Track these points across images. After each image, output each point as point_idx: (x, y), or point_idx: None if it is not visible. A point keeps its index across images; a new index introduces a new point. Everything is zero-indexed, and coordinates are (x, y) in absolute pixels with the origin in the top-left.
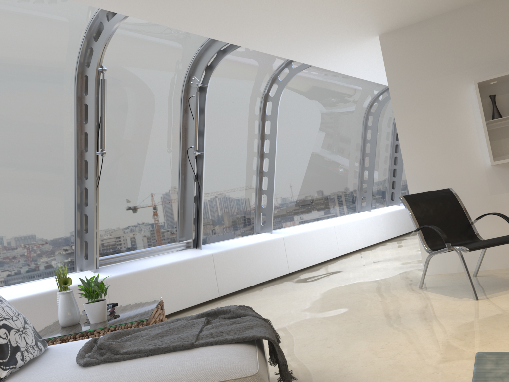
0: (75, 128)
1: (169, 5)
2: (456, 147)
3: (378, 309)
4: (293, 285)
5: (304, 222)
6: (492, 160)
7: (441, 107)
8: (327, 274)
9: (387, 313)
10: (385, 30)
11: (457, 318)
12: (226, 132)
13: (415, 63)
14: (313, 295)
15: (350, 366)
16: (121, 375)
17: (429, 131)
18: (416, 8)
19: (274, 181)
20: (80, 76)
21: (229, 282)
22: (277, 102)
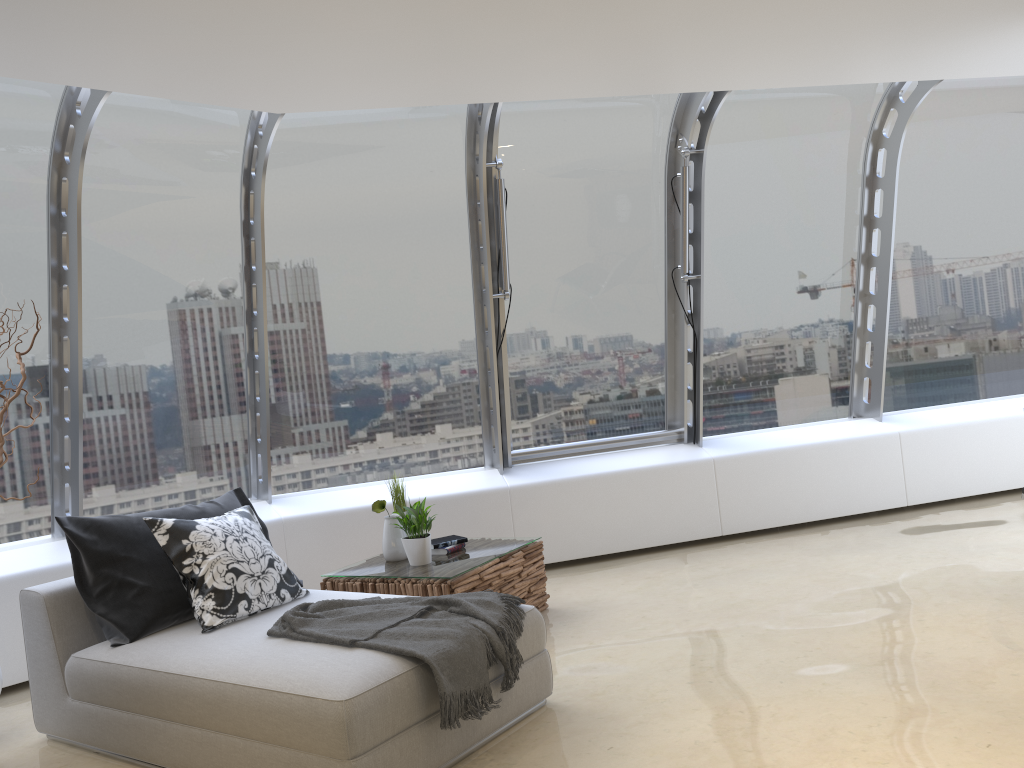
0: (471, 256)
1: (530, 80)
2: None
3: (882, 636)
4: (871, 538)
5: (999, 395)
6: None
7: None
8: (971, 526)
9: (877, 650)
10: None
11: (953, 698)
12: (773, 224)
13: None
14: (858, 571)
15: (653, 724)
16: (266, 659)
17: None
18: None
19: (887, 316)
20: (472, 176)
21: (748, 511)
22: (895, 149)
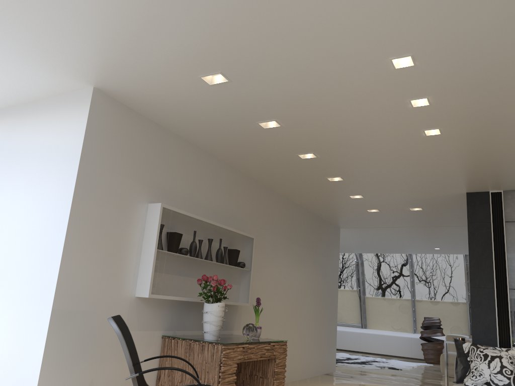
0: None
1: None
2: (116, 264)
3: None
4: None
5: None
6: (151, 292)
7: (119, 211)
8: None
9: None
10: (111, 90)
11: None
12: None
13: (115, 148)
14: None
15: None
16: None
17: (100, 233)
18: (166, 103)
19: None
20: None
21: None
22: None
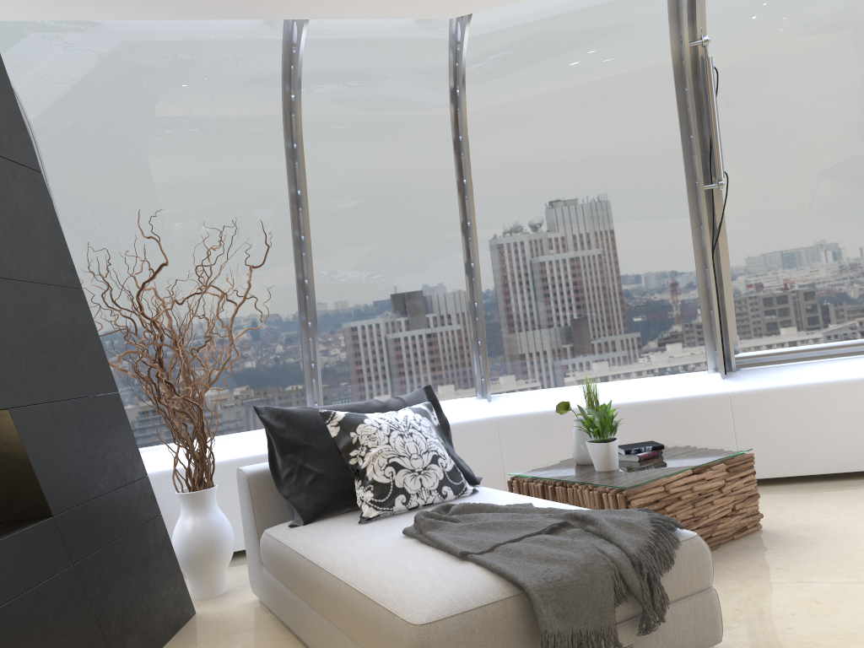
0: (681, 148)
1: None
2: None
3: None
4: None
5: None
6: None
7: None
8: None
9: None
10: None
11: None
12: None
13: None
14: None
15: None
16: (383, 560)
17: None
18: None
19: None
20: (679, 61)
21: None
22: None
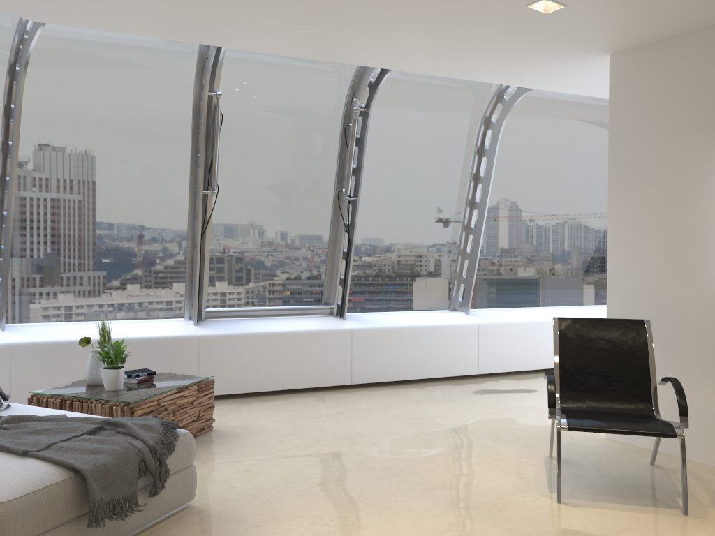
0: (190, 160)
1: (242, 34)
2: (686, 255)
3: (442, 467)
4: (451, 395)
5: (545, 305)
6: None
7: (677, 185)
8: (516, 392)
9: (437, 477)
10: (614, 47)
11: (479, 517)
12: (412, 170)
13: (653, 106)
14: (437, 418)
15: (265, 527)
16: None
17: (652, 220)
18: (643, 21)
19: (480, 244)
20: (198, 100)
21: (372, 369)
22: (497, 131)
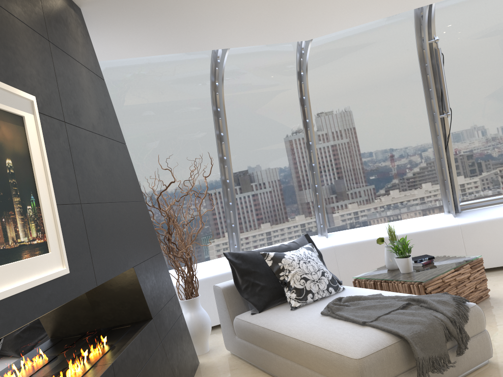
0: (424, 96)
1: None
2: None
3: None
4: None
5: None
6: None
7: None
8: None
9: None
10: None
11: None
12: None
13: None
14: None
15: None
16: (319, 328)
17: None
18: None
19: None
20: (421, 50)
21: None
22: None
